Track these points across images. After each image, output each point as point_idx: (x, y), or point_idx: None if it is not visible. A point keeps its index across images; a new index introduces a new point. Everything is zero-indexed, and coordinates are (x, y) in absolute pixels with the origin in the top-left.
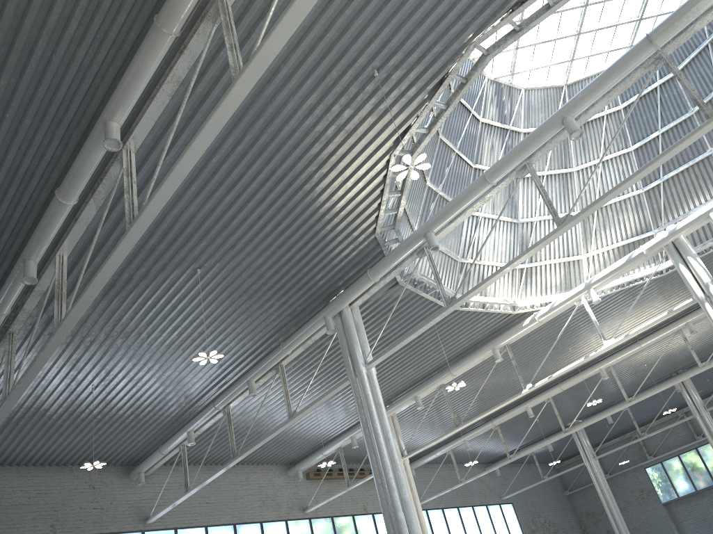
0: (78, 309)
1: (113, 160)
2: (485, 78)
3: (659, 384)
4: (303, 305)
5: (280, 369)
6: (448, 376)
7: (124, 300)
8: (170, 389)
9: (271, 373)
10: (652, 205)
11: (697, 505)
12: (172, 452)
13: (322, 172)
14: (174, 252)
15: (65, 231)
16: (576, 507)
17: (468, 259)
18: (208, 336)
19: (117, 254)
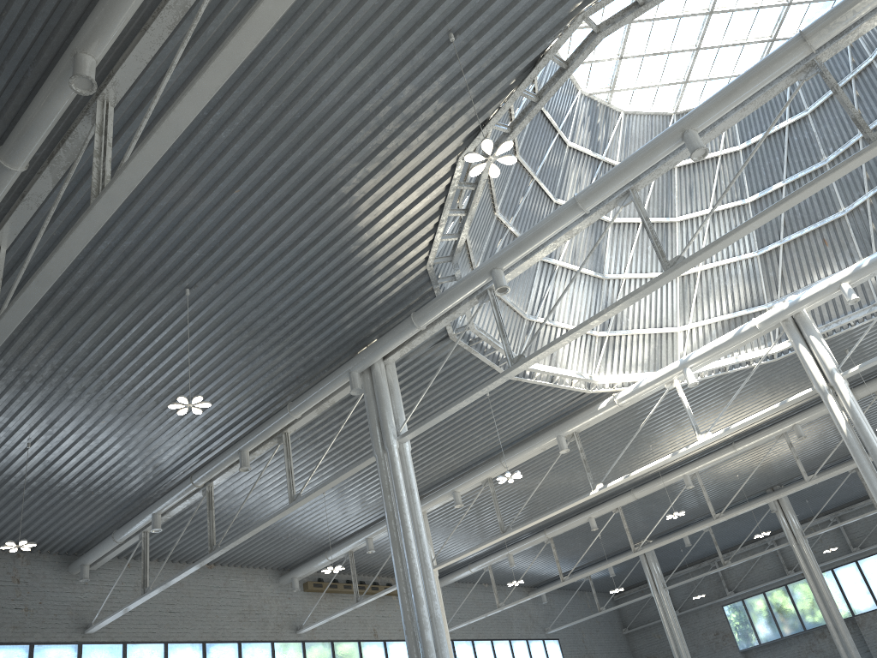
0: (12, 316)
1: (83, 116)
2: (578, 92)
3: (751, 501)
4: (322, 354)
5: (284, 438)
6: (497, 467)
7: (83, 323)
8: (135, 454)
9: (271, 442)
10: (768, 272)
11: (781, 655)
12: (129, 540)
13: (367, 170)
14: (157, 261)
15: (6, 213)
16: (636, 649)
17: (538, 318)
18: (192, 385)
19: (75, 239)
